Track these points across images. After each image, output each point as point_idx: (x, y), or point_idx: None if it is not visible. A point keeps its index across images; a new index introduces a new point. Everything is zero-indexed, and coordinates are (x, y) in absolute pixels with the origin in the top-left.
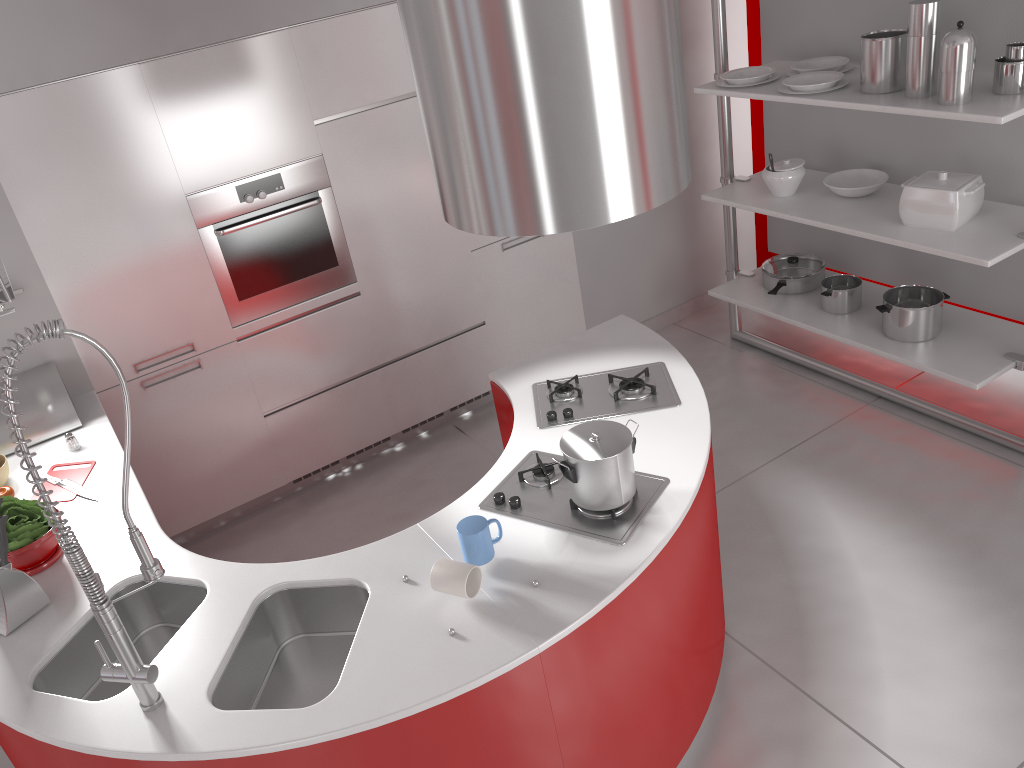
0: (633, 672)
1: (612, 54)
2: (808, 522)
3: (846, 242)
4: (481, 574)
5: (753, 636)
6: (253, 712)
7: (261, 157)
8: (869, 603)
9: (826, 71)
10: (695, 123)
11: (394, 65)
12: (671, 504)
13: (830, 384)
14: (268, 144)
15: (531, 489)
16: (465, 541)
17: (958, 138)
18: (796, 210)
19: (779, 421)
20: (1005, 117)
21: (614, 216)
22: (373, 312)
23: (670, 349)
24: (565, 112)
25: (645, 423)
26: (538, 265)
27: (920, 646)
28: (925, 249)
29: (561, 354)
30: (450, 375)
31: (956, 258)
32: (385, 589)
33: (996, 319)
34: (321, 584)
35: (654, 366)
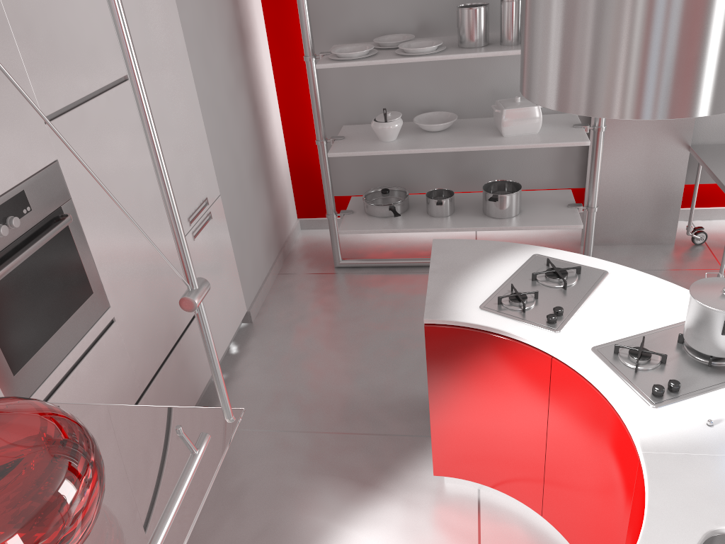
0: None
1: None
2: None
3: (405, 171)
4: None
5: None
6: None
7: (2, 171)
8: None
9: (416, 40)
10: (259, 107)
11: (95, 50)
12: None
13: None
14: (6, 153)
15: (655, 371)
16: None
17: (488, 80)
18: (420, 145)
19: None
20: None
21: None
22: (127, 336)
23: (519, 245)
24: None
25: (614, 292)
26: (213, 247)
27: None
28: (542, 145)
29: (450, 280)
30: (186, 378)
31: (566, 145)
32: None
33: (531, 191)
34: None
35: (537, 258)
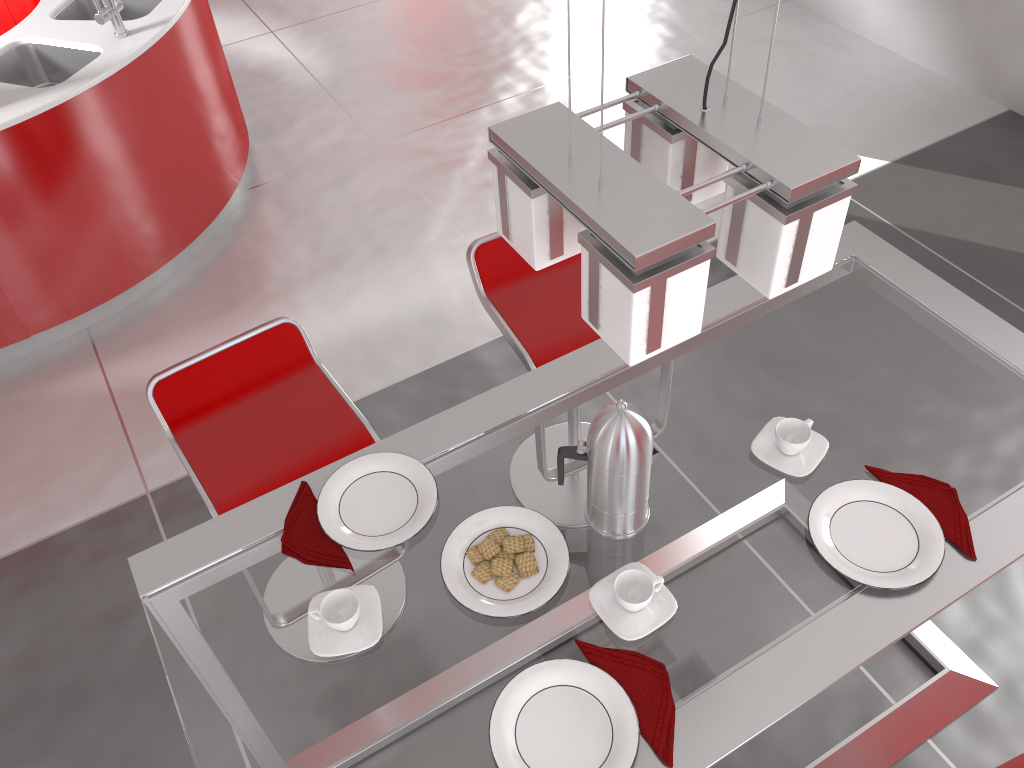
0: None
1: None
2: None
3: None
4: None
5: None
6: (160, 4)
7: None
8: None
9: None
10: None
11: None
12: None
13: None
14: None
15: None
16: None
17: None
18: None
19: None
20: None
21: None
22: None
23: None
24: None
25: None
26: None
27: None
28: None
29: None
30: None
31: None
32: None
33: None
34: (65, 5)
35: None
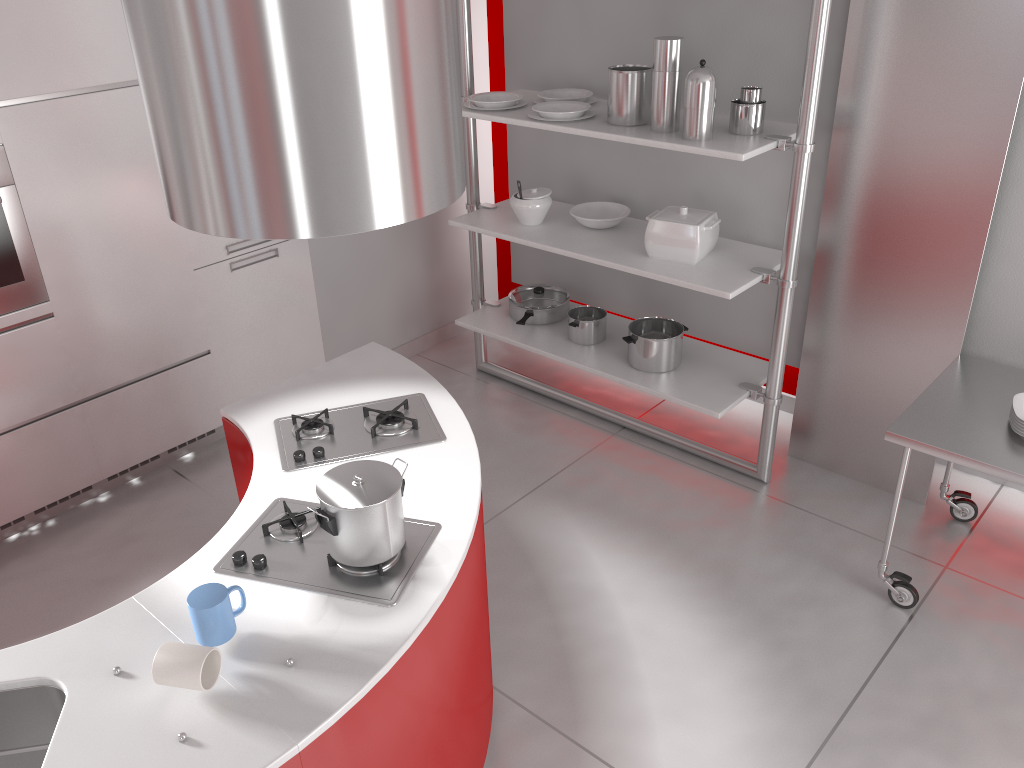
0: (407, 754)
1: (385, 28)
2: (567, 558)
3: (588, 274)
4: (221, 657)
5: (521, 687)
6: None
7: None
8: (633, 639)
9: (573, 101)
10: None
11: (99, 48)
12: (445, 553)
13: (577, 415)
14: None
15: (279, 544)
16: (199, 617)
17: (693, 176)
18: (545, 239)
19: (530, 454)
20: (745, 154)
21: (385, 221)
22: (71, 337)
23: (429, 379)
24: (329, 91)
25: (408, 461)
26: (272, 288)
27: (685, 680)
28: (671, 281)
29: (307, 385)
30: (168, 411)
31: (700, 290)
32: (89, 687)
33: (728, 351)
34: None
35: (413, 398)
